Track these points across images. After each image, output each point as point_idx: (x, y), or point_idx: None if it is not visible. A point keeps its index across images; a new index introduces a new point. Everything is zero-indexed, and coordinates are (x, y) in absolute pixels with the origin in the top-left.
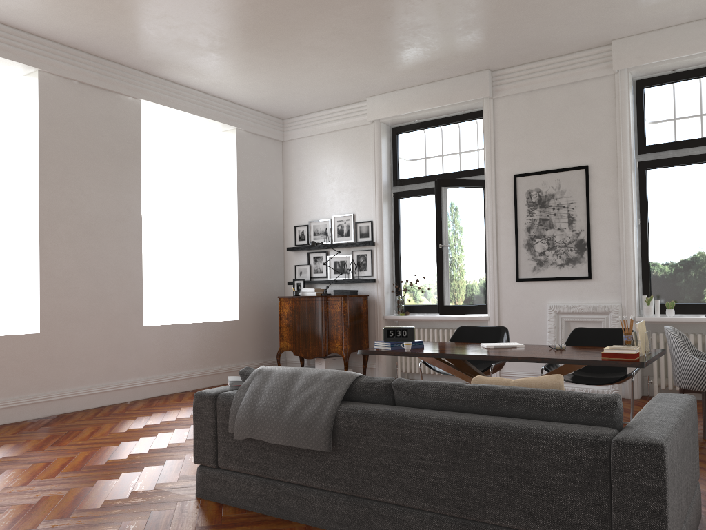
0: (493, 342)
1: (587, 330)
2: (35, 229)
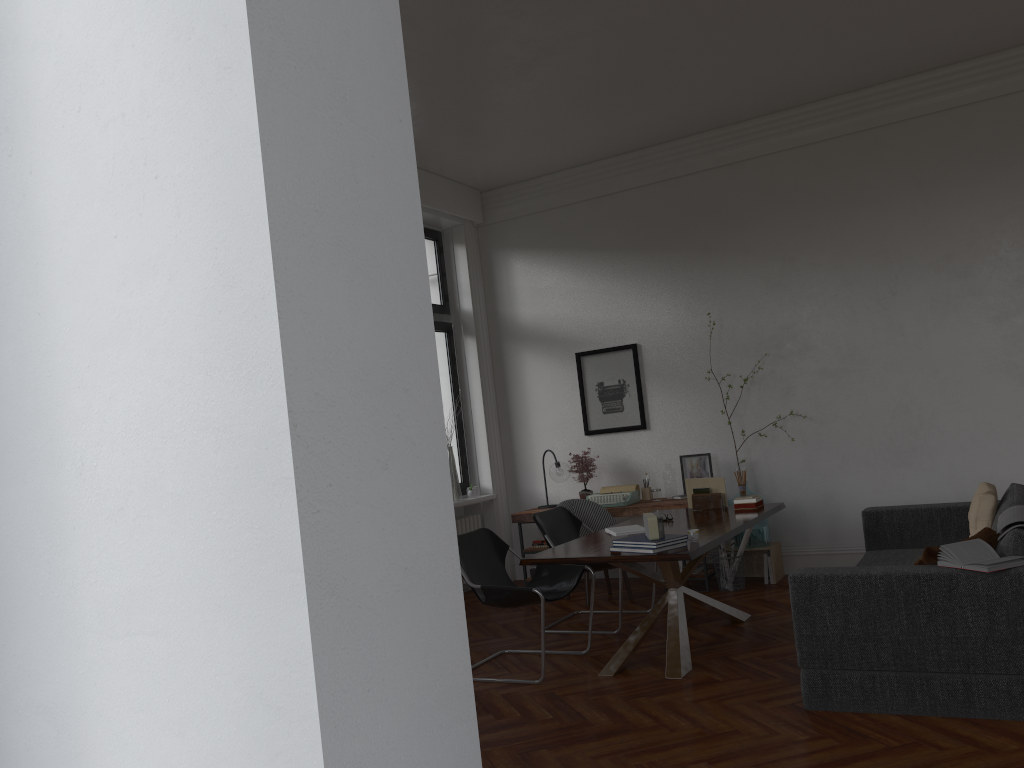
0: (488, 552)
1: (541, 514)
2: (374, 53)
